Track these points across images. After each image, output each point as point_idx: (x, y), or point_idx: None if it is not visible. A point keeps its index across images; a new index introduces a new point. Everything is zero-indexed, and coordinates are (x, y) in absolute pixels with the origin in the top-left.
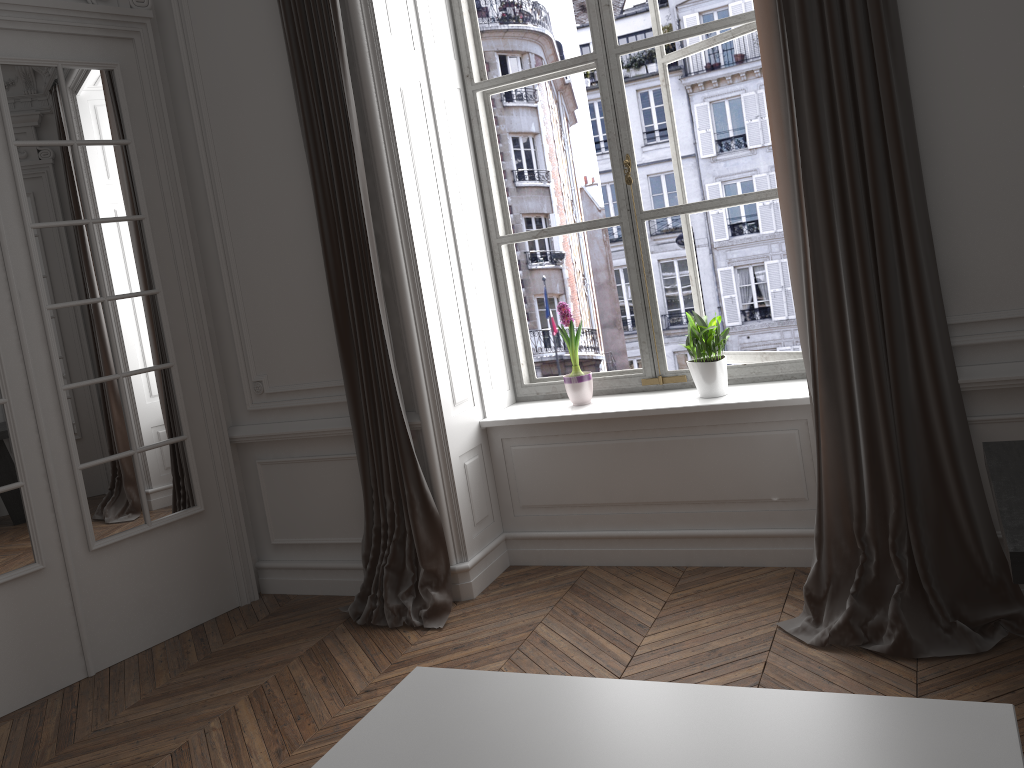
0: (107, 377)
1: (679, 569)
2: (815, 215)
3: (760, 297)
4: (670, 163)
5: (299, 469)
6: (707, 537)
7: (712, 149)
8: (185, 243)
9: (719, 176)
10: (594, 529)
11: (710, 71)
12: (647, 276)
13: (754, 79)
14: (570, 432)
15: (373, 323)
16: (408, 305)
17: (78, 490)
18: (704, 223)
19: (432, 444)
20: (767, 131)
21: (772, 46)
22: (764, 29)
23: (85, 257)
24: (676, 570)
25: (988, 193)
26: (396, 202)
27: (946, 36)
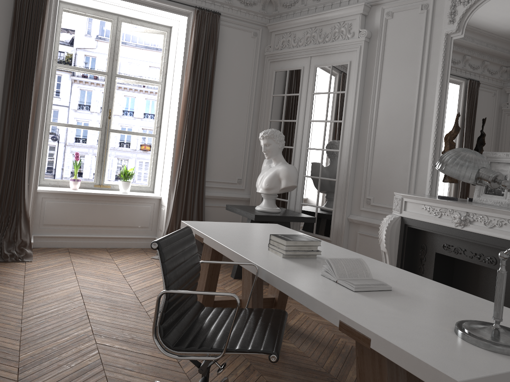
0: None
1: (104, 248)
2: (185, 146)
3: (80, 168)
4: (57, 106)
5: None
6: (115, 238)
7: (76, 107)
8: None
9: (76, 118)
10: (73, 234)
11: (83, 77)
12: (106, 150)
13: (99, 87)
14: (73, 198)
15: (22, 142)
16: (37, 139)
17: None
18: (65, 134)
19: (31, 193)
20: (99, 107)
21: (185, 100)
22: (184, 95)
23: None
24: (103, 248)
25: (219, 151)
26: (43, 100)
27: (219, 112)
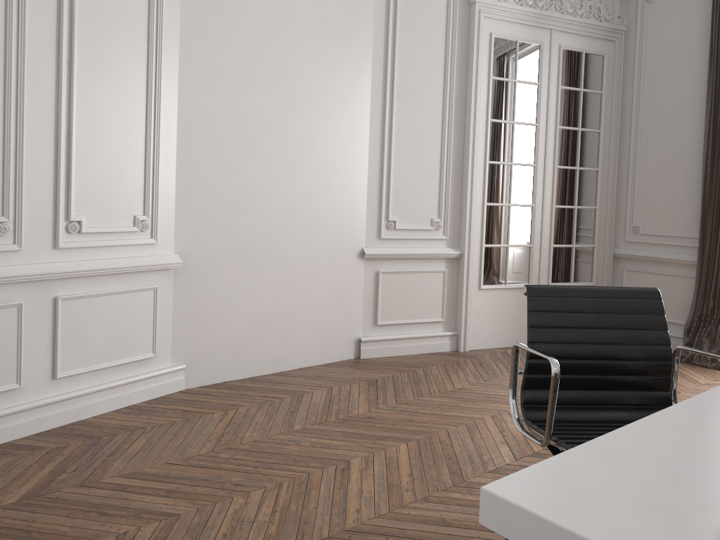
0: (571, 206)
1: None
2: None
3: None
4: None
5: (650, 277)
6: None
7: None
8: (615, 148)
9: None
10: None
11: None
12: None
13: None
14: None
15: None
16: None
17: (550, 256)
18: None
19: None
20: None
21: None
22: None
23: (574, 146)
24: None
25: None
26: None
27: None
